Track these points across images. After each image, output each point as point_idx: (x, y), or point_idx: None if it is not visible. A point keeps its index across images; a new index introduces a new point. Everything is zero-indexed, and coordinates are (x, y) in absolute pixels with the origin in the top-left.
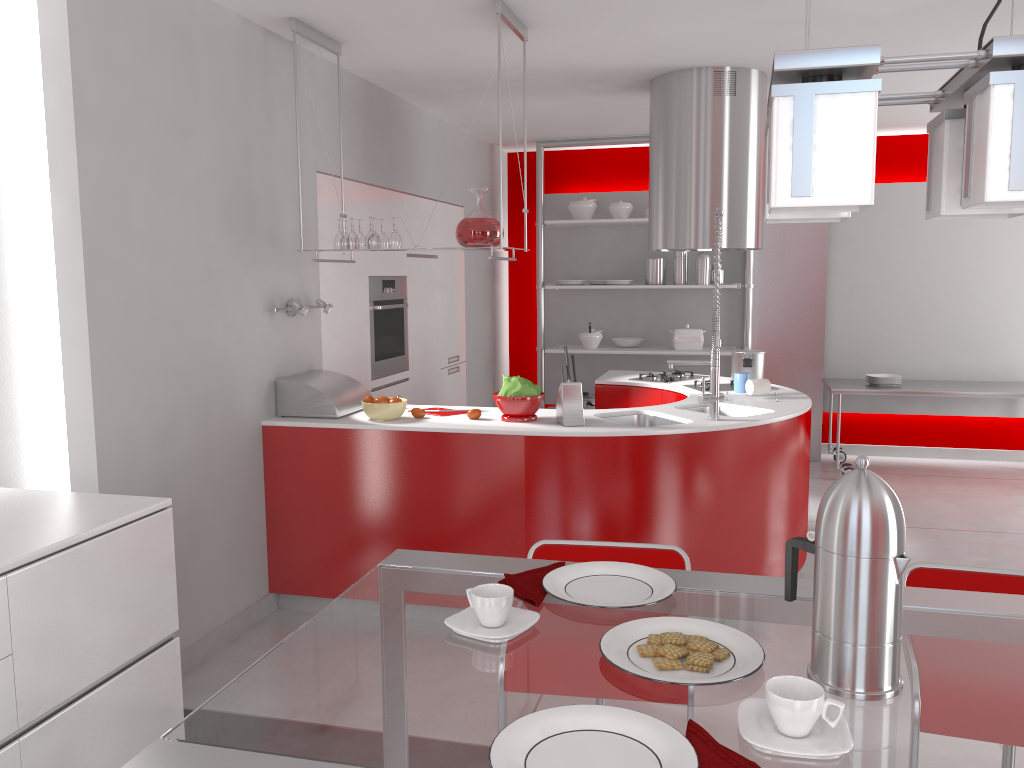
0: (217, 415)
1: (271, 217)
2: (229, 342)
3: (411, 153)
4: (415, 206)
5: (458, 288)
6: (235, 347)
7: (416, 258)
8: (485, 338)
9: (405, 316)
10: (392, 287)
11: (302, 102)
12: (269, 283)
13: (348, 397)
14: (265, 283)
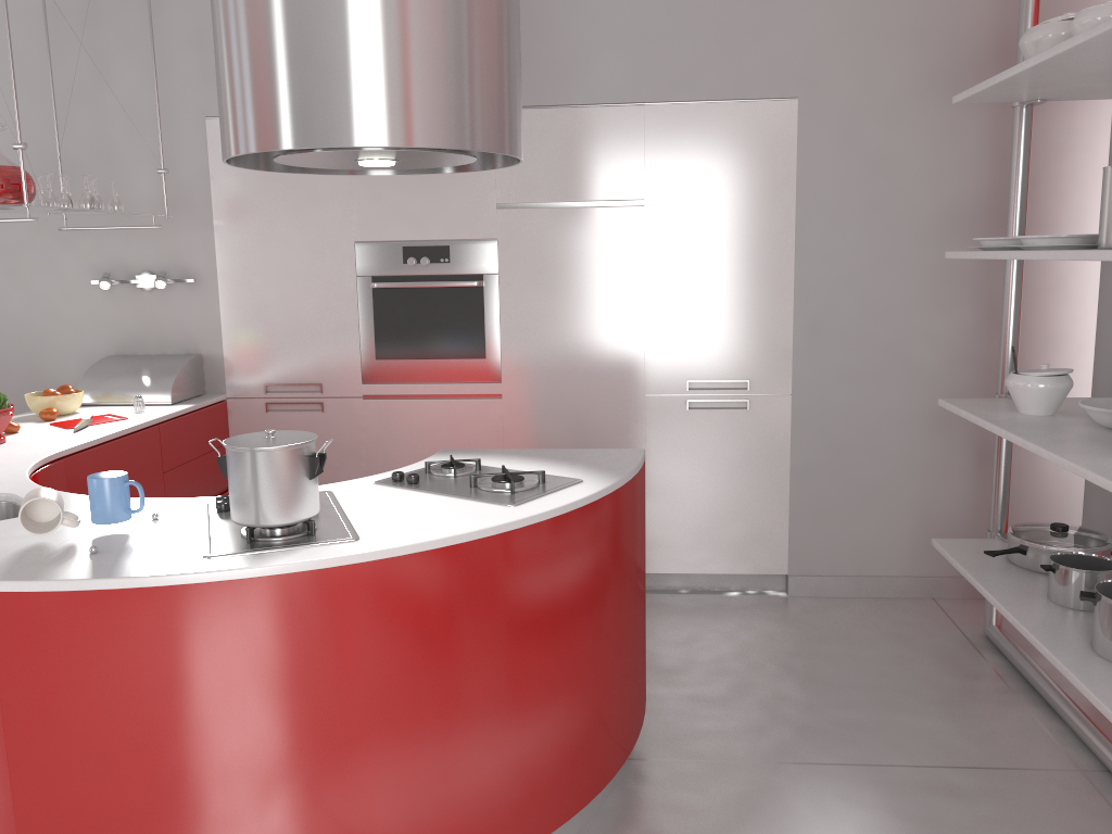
0: (17, 378)
1: (106, 183)
2: (34, 311)
3: (522, 39)
4: (537, 125)
5: (755, 257)
6: (43, 317)
7: (539, 209)
8: (929, 359)
9: (489, 300)
10: (440, 256)
11: (171, 39)
12: (103, 254)
13: (115, 386)
14: (95, 254)
